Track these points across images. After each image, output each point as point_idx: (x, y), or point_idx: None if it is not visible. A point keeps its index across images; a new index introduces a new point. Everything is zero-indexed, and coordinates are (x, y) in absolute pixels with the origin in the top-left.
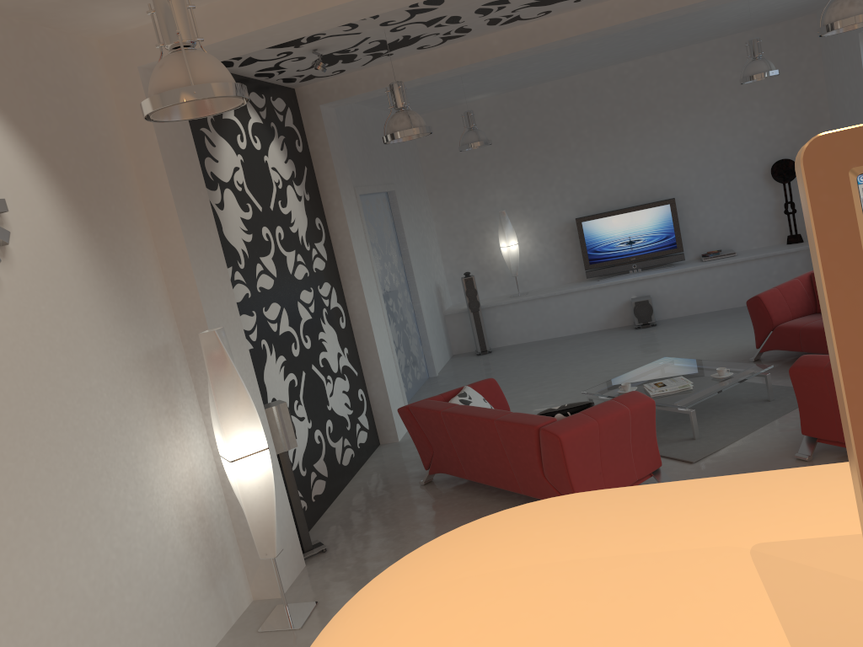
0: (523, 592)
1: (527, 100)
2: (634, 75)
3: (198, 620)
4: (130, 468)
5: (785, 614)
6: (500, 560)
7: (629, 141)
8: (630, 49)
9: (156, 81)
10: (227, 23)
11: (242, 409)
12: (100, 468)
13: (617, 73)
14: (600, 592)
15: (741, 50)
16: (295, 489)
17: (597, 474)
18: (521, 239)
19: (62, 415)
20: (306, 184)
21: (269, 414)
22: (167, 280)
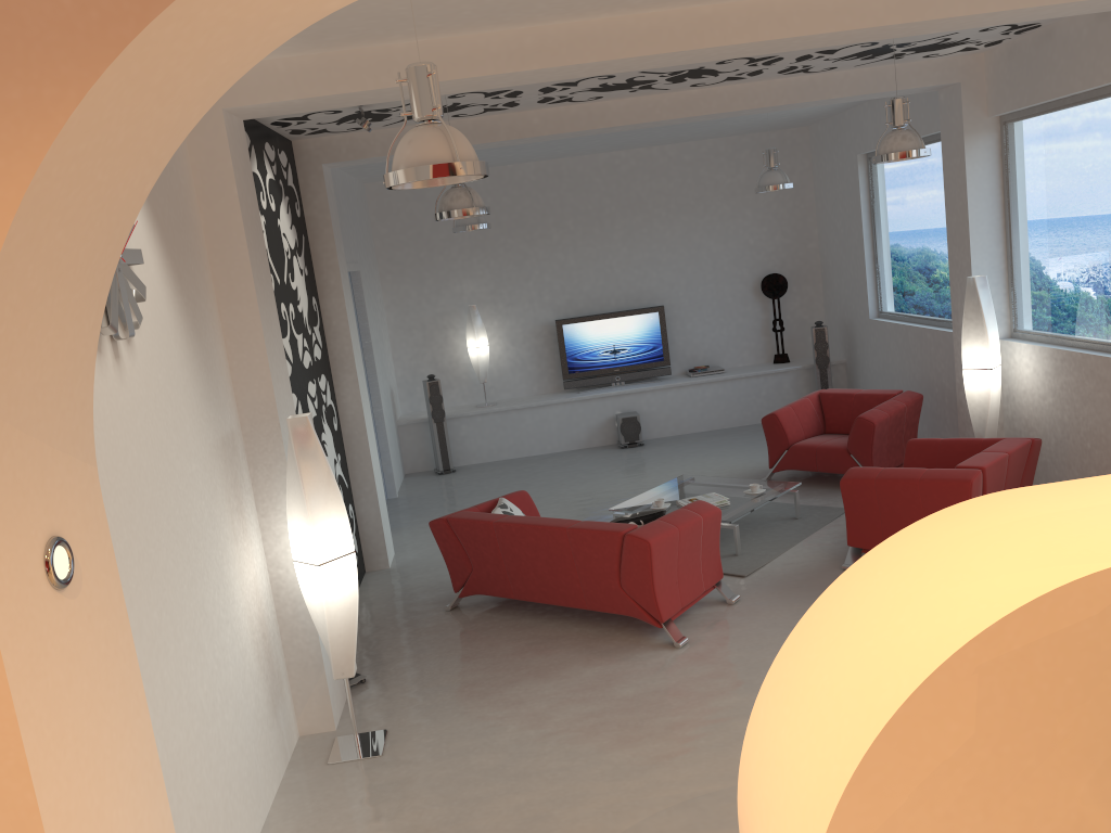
0: (1046, 525)
1: (506, 180)
2: (625, 166)
3: (268, 751)
4: (219, 569)
5: None
6: (1002, 519)
7: (616, 239)
8: (633, 139)
9: (416, 152)
10: (341, 76)
11: (332, 506)
12: (203, 566)
13: (607, 162)
14: (1095, 519)
15: (736, 154)
16: None
17: (674, 583)
18: (490, 340)
19: (178, 501)
20: (304, 255)
21: None
22: (231, 357)
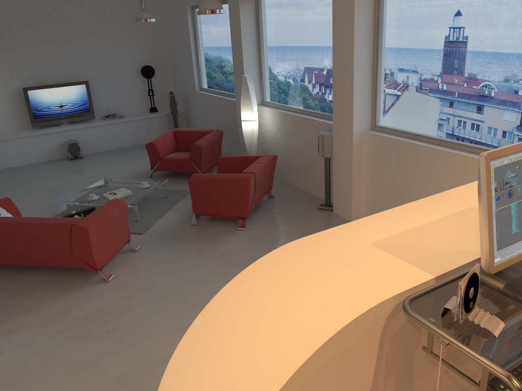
0: (324, 271)
1: None
2: None
3: None
4: None
5: (399, 257)
6: (299, 265)
7: (57, 41)
8: None
9: None
10: None
11: None
12: None
13: None
14: (349, 264)
15: None
16: None
17: (104, 247)
18: None
19: None
20: None
21: None
22: None
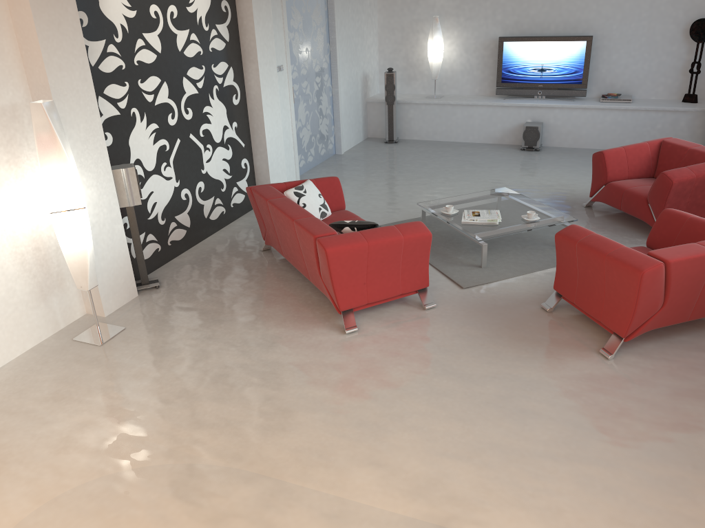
0: None
1: None
2: None
3: (23, 323)
4: None
5: None
6: None
7: None
8: None
9: None
10: None
11: (62, 173)
12: None
13: None
14: None
15: None
16: (138, 236)
17: (360, 284)
18: (449, 46)
19: None
20: None
21: (118, 174)
22: (20, 47)
